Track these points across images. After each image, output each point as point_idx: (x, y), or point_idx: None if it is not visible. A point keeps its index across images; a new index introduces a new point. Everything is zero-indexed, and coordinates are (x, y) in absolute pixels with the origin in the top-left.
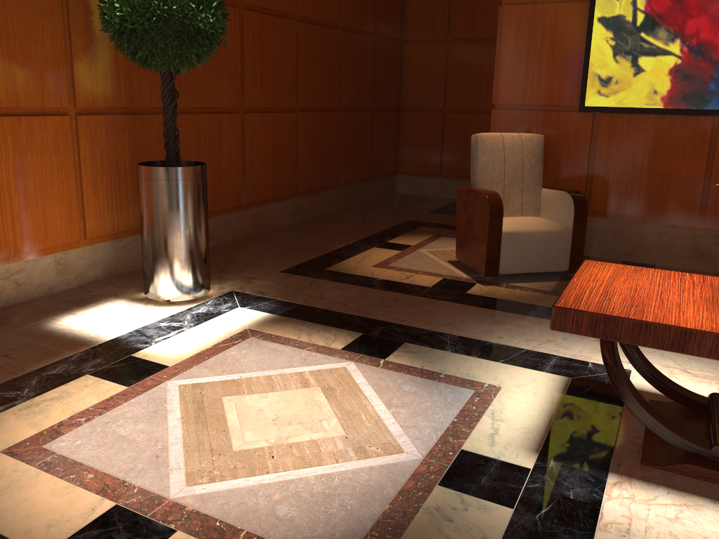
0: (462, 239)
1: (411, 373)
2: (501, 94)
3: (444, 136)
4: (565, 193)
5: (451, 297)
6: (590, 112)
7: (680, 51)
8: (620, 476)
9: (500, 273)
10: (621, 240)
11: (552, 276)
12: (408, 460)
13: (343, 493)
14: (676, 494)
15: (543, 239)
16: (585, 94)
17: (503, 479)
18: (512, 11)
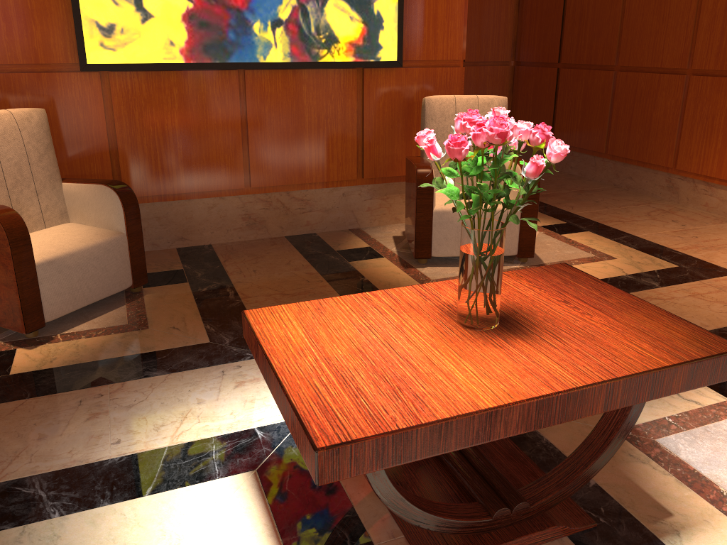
0: None
1: None
2: None
3: None
4: (103, 187)
5: None
6: (94, 71)
7: None
8: None
9: (48, 321)
10: (169, 225)
11: (113, 298)
12: None
13: None
14: None
15: (95, 257)
16: (85, 47)
17: None
18: None
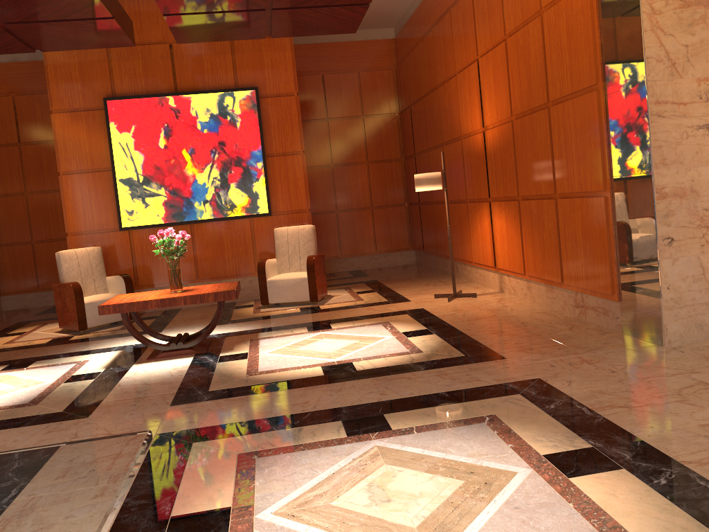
0: (61, 315)
1: (43, 367)
2: (71, 226)
3: (36, 260)
4: (119, 276)
5: (59, 343)
6: (127, 230)
7: (165, 193)
8: (138, 364)
9: (89, 327)
10: None
11: (121, 324)
12: (48, 382)
13: (22, 394)
14: (157, 361)
15: None
16: (121, 220)
17: (91, 375)
18: (67, 178)
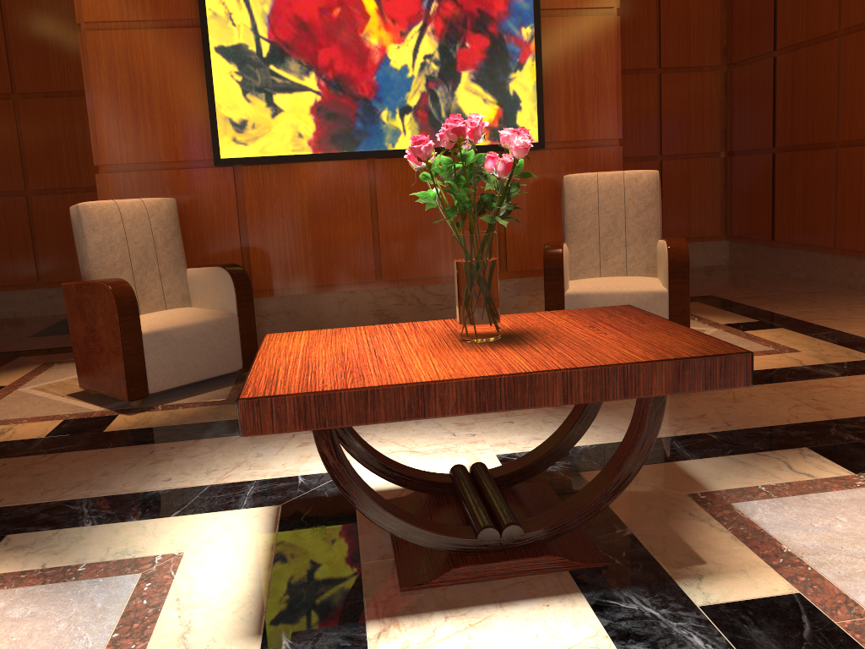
0: (84, 357)
1: (24, 582)
2: (105, 151)
3: (35, 228)
4: (219, 268)
5: (80, 444)
6: (229, 166)
7: (317, 86)
8: (382, 621)
9: (152, 392)
10: (298, 319)
11: (224, 380)
12: None
13: None
14: (456, 615)
15: (203, 333)
16: (219, 143)
17: None
18: (98, 39)
